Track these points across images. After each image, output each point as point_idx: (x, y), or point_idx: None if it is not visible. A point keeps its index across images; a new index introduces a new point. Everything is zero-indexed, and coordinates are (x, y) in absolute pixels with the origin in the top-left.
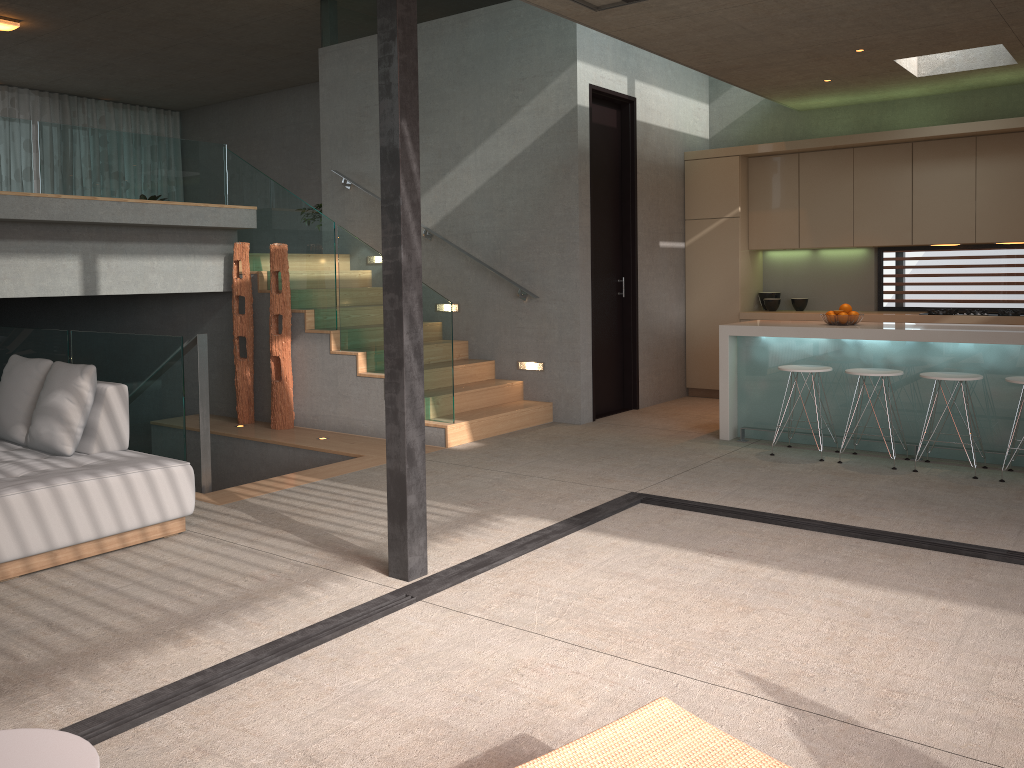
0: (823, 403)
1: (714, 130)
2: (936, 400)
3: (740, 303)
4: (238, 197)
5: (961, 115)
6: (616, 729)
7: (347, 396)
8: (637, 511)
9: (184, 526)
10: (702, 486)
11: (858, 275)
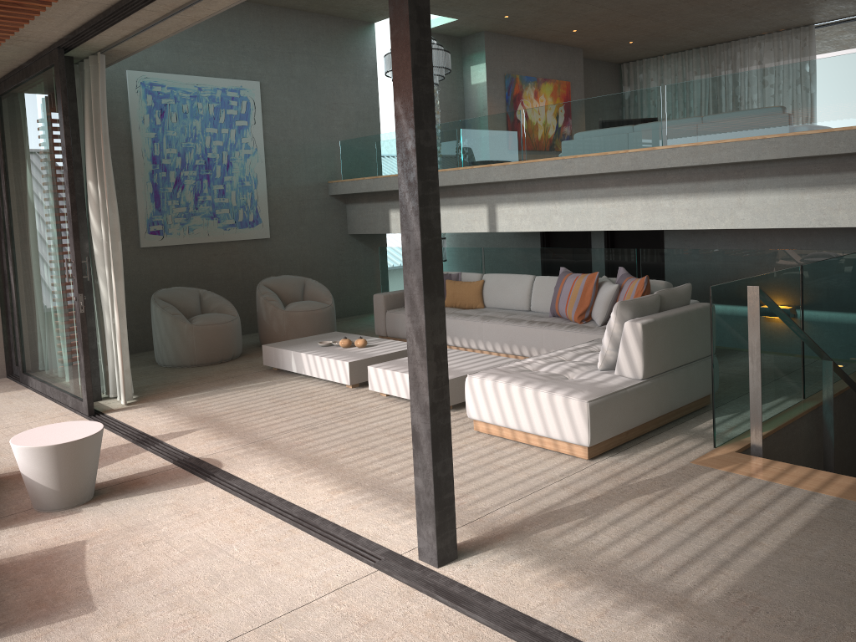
0: None
1: None
2: None
3: None
4: None
5: None
6: None
7: None
8: None
9: (586, 454)
10: None
11: None
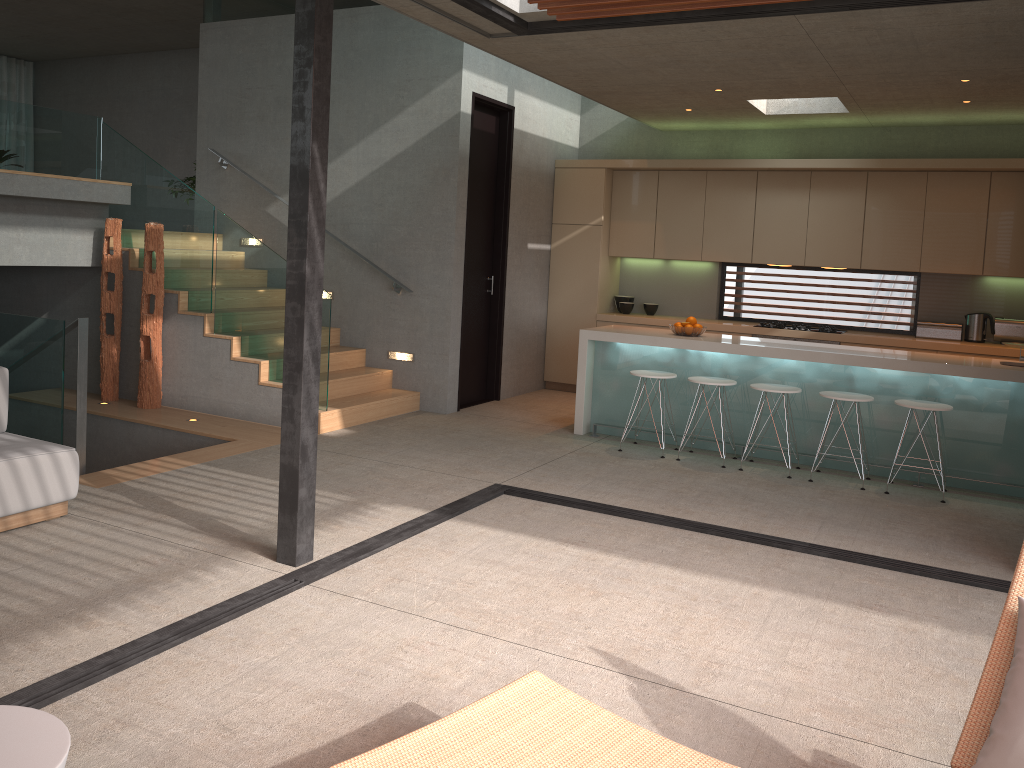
0: (667, 405)
1: (584, 140)
2: (762, 408)
3: (598, 305)
4: (111, 171)
5: (800, 150)
6: (498, 697)
7: (219, 379)
8: (501, 502)
9: (66, 510)
10: (558, 479)
11: (703, 286)
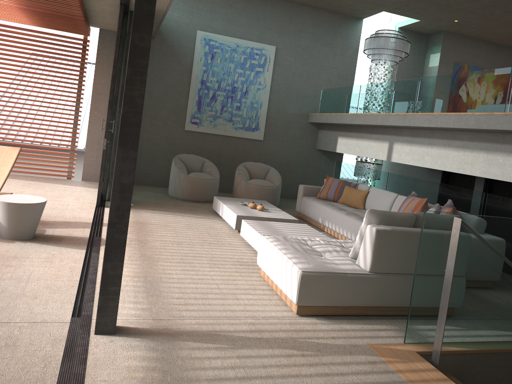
0: None
1: None
2: None
3: None
4: None
5: None
6: None
7: None
8: None
9: (296, 311)
10: None
11: None
